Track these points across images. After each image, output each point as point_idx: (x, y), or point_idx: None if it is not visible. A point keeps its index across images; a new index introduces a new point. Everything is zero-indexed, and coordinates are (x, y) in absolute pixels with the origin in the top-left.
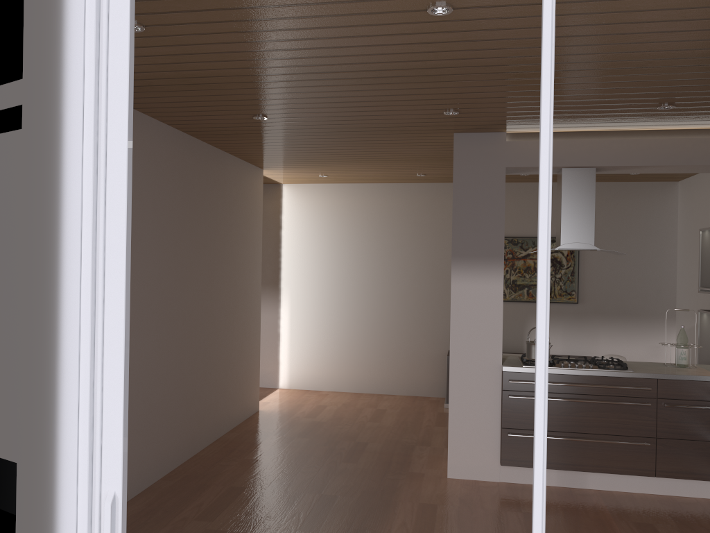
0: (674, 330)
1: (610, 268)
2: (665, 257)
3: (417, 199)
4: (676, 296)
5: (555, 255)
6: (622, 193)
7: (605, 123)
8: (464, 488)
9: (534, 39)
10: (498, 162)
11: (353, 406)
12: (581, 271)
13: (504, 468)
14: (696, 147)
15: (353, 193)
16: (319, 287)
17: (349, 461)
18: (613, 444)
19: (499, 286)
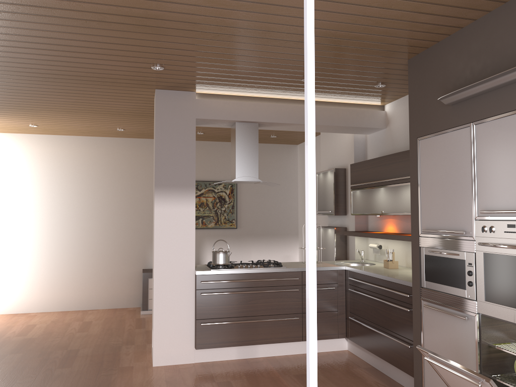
0: (297, 244)
1: (257, 203)
2: (291, 195)
3: (116, 150)
4: (298, 221)
5: (220, 194)
6: (264, 151)
7: (266, 91)
8: (168, 372)
9: (237, 2)
10: (190, 114)
11: (62, 322)
12: (238, 205)
13: (198, 351)
14: (320, 113)
15: (60, 143)
16: (28, 223)
17: (64, 366)
18: (275, 321)
19: (192, 209)
